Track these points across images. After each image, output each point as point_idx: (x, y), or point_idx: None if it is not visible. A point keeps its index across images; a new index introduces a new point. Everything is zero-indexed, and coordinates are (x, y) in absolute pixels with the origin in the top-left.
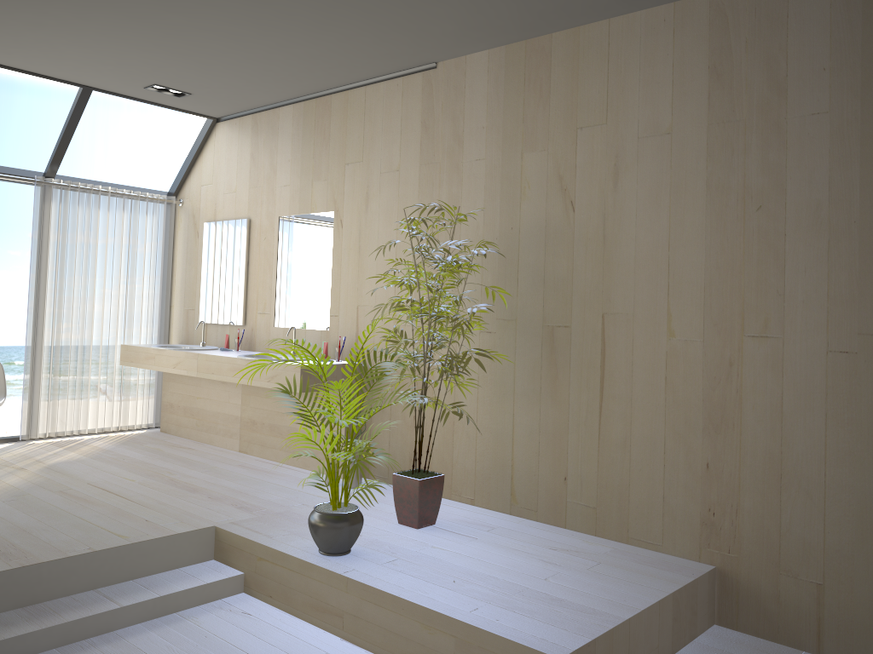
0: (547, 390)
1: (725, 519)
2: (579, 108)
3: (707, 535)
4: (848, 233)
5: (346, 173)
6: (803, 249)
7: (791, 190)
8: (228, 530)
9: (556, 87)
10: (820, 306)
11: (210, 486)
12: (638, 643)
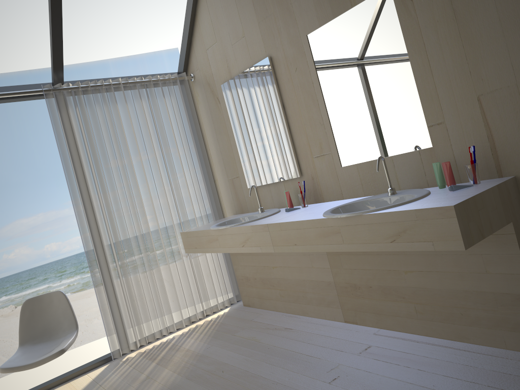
0: None
1: None
2: None
3: None
4: None
5: None
6: None
7: None
8: None
9: None
10: None
11: None
12: None
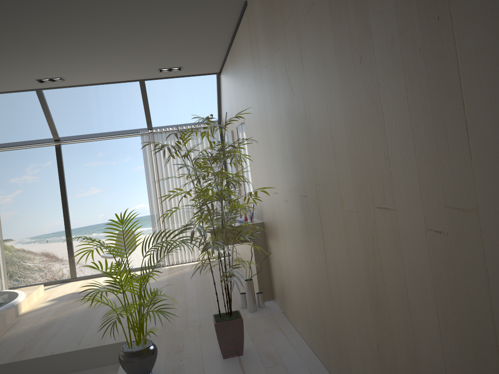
0: (309, 251)
1: None
2: (283, 4)
3: None
4: (417, 68)
5: (242, 93)
6: (392, 99)
7: (374, 28)
8: None
9: None
10: (413, 171)
11: (180, 305)
12: None
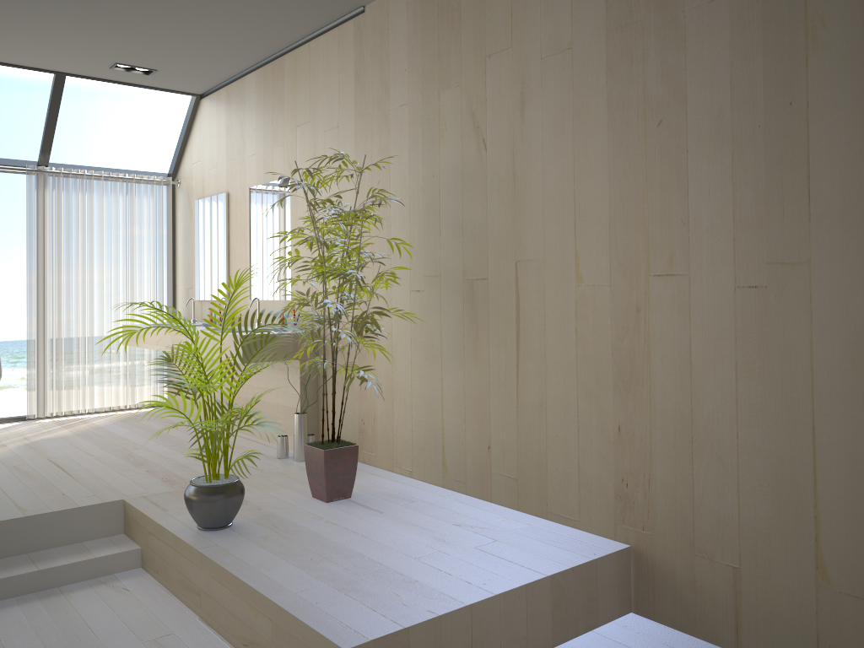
0: (470, 350)
1: (639, 490)
2: (487, 34)
3: (621, 509)
4: (753, 141)
5: (298, 135)
6: (706, 167)
7: (692, 96)
8: (131, 504)
9: (465, 14)
10: (726, 234)
11: (160, 460)
12: (490, 633)
